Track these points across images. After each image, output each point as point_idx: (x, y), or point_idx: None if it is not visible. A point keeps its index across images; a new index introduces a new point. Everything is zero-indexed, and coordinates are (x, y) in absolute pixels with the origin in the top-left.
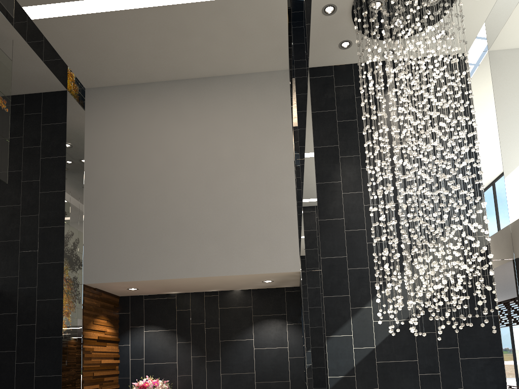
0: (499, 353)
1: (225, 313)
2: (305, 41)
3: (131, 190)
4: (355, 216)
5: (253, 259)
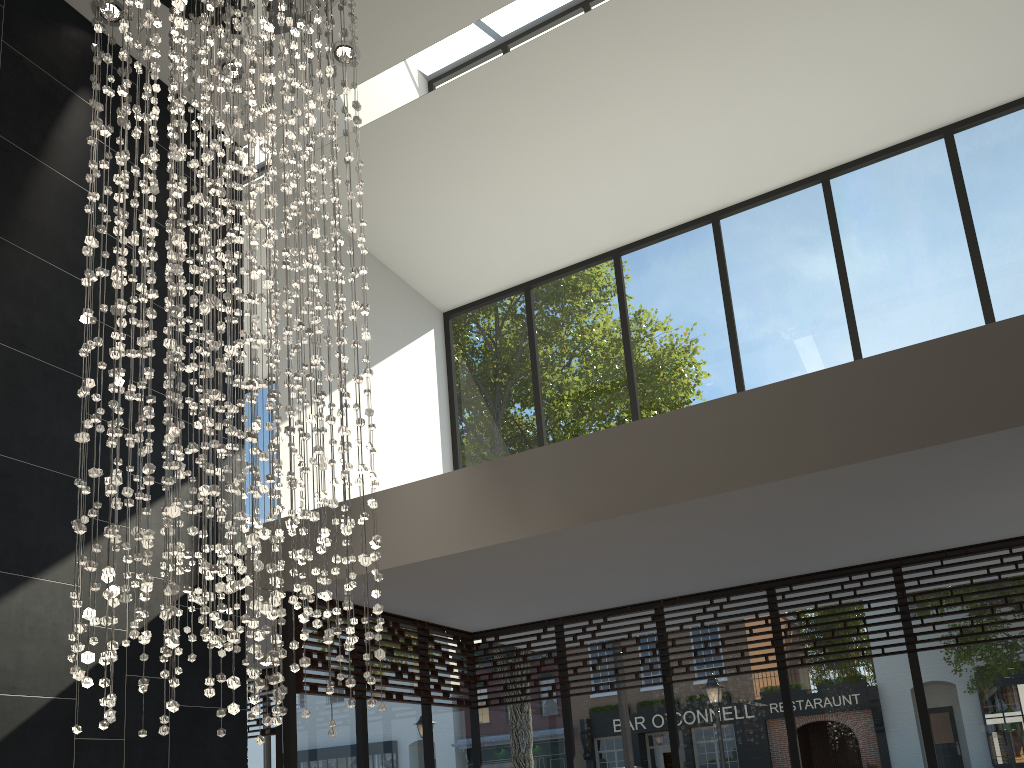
0: None
1: None
2: None
3: None
4: None
5: None
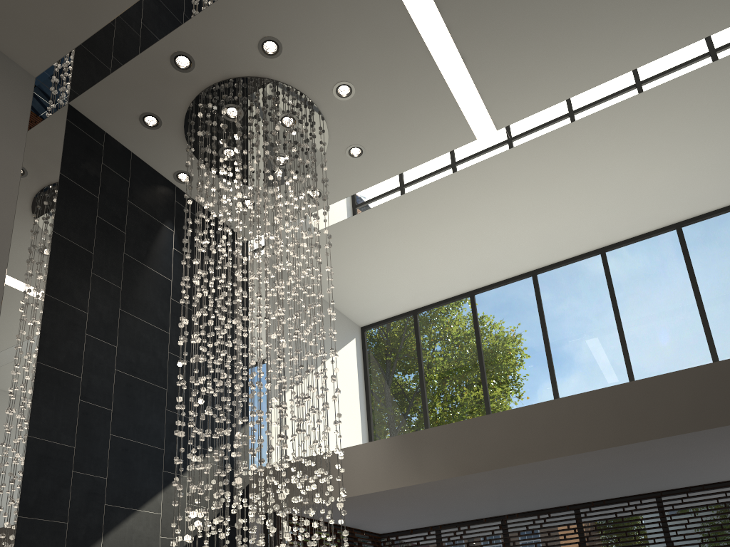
0: None
1: None
2: (108, 66)
3: None
4: (99, 380)
5: None
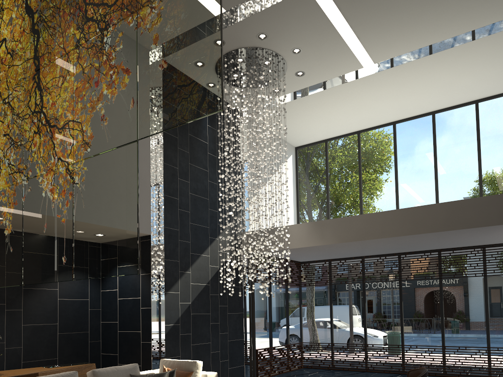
0: (242, 310)
1: None
2: None
3: None
4: (184, 199)
5: None
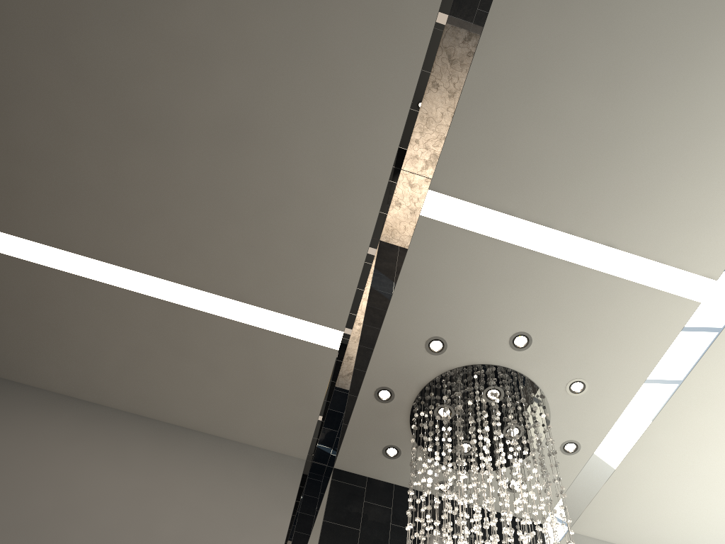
0: None
1: None
2: (341, 426)
3: None
4: None
5: None
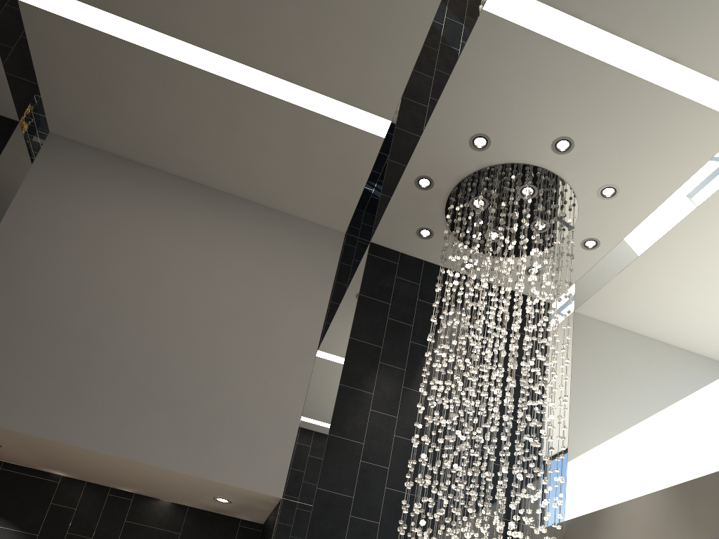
0: None
1: (133, 531)
2: (381, 207)
3: (60, 291)
4: (379, 445)
5: (216, 457)
